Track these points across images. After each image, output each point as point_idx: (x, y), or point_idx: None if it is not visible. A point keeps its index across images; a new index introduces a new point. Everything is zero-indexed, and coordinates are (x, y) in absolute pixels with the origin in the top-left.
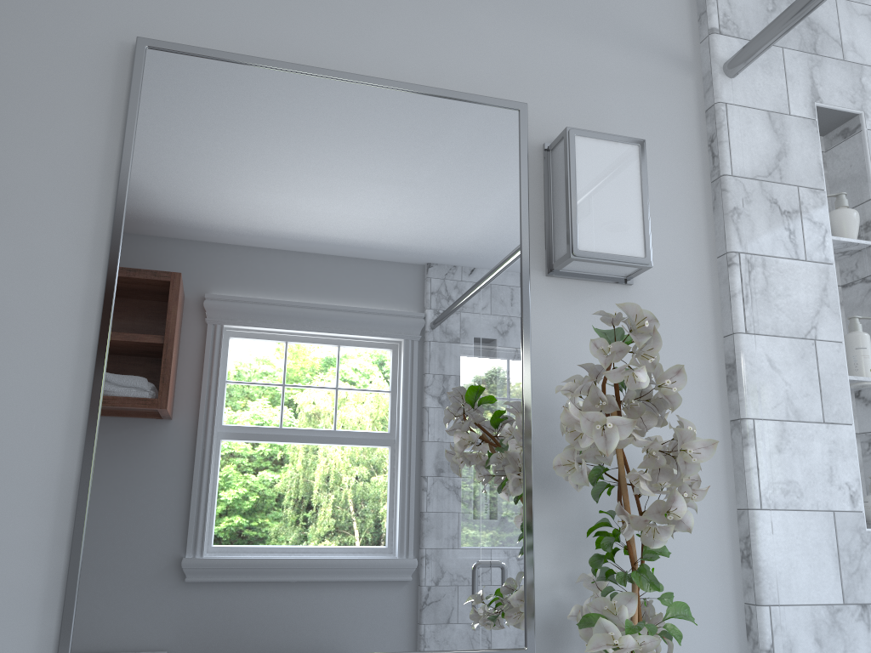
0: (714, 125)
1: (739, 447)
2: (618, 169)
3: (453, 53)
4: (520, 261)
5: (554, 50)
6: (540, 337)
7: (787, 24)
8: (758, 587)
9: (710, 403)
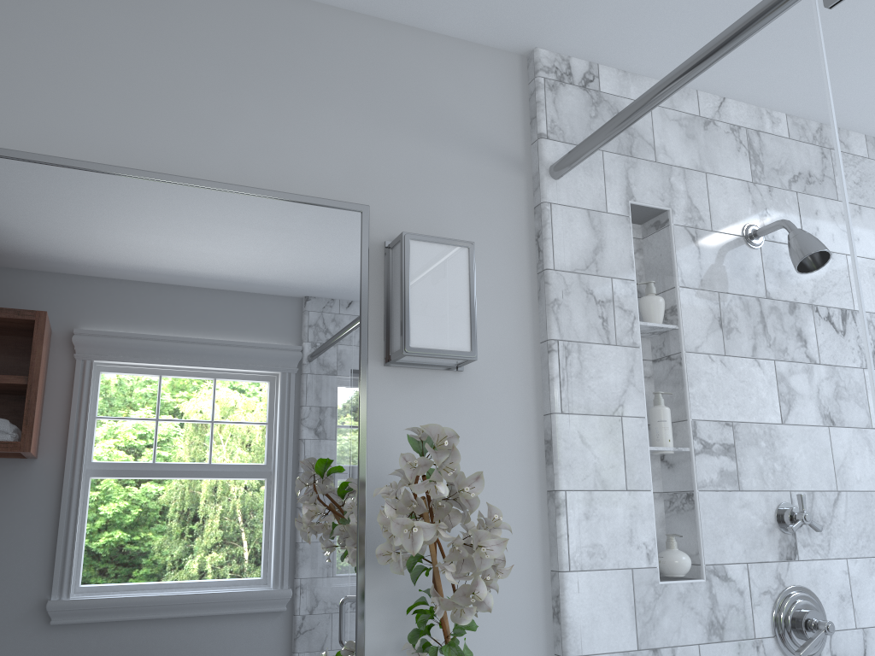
0: (540, 222)
1: (553, 516)
2: (449, 270)
3: (301, 156)
4: (359, 354)
5: (397, 152)
6: (377, 423)
7: (596, 144)
8: (565, 640)
9: (530, 476)
